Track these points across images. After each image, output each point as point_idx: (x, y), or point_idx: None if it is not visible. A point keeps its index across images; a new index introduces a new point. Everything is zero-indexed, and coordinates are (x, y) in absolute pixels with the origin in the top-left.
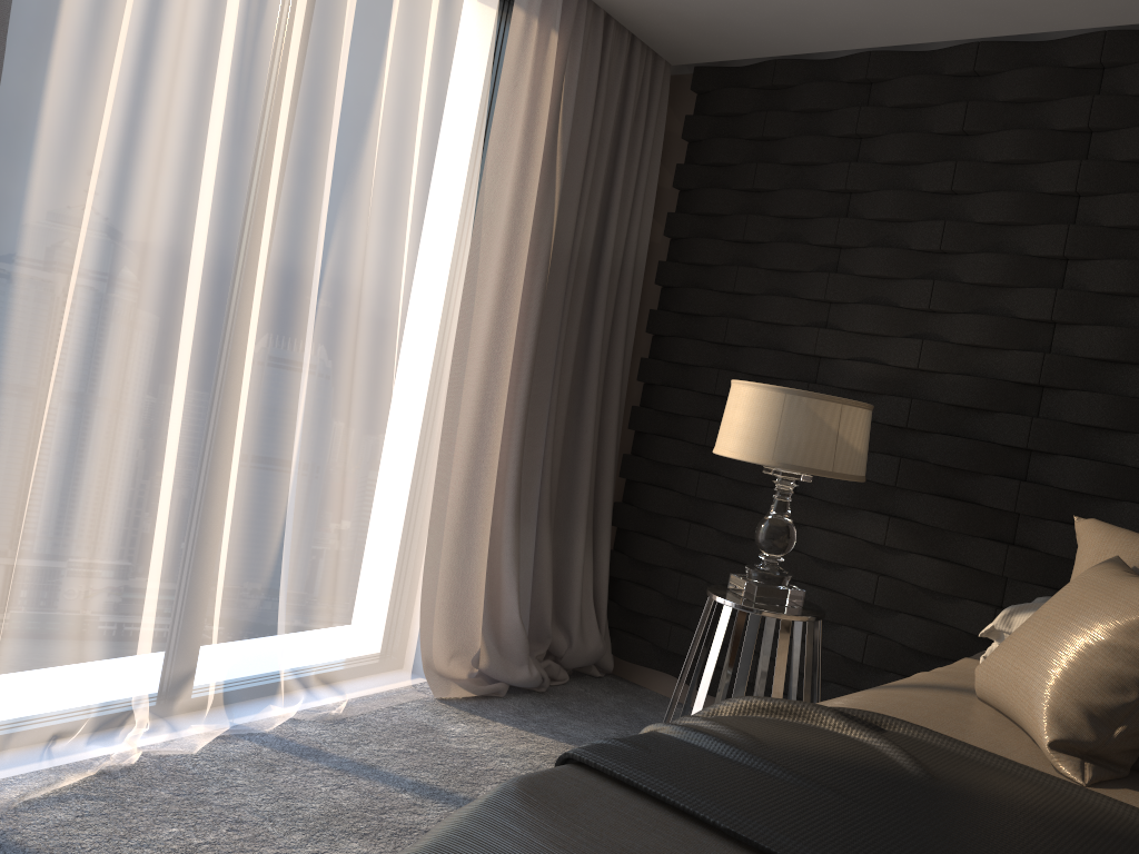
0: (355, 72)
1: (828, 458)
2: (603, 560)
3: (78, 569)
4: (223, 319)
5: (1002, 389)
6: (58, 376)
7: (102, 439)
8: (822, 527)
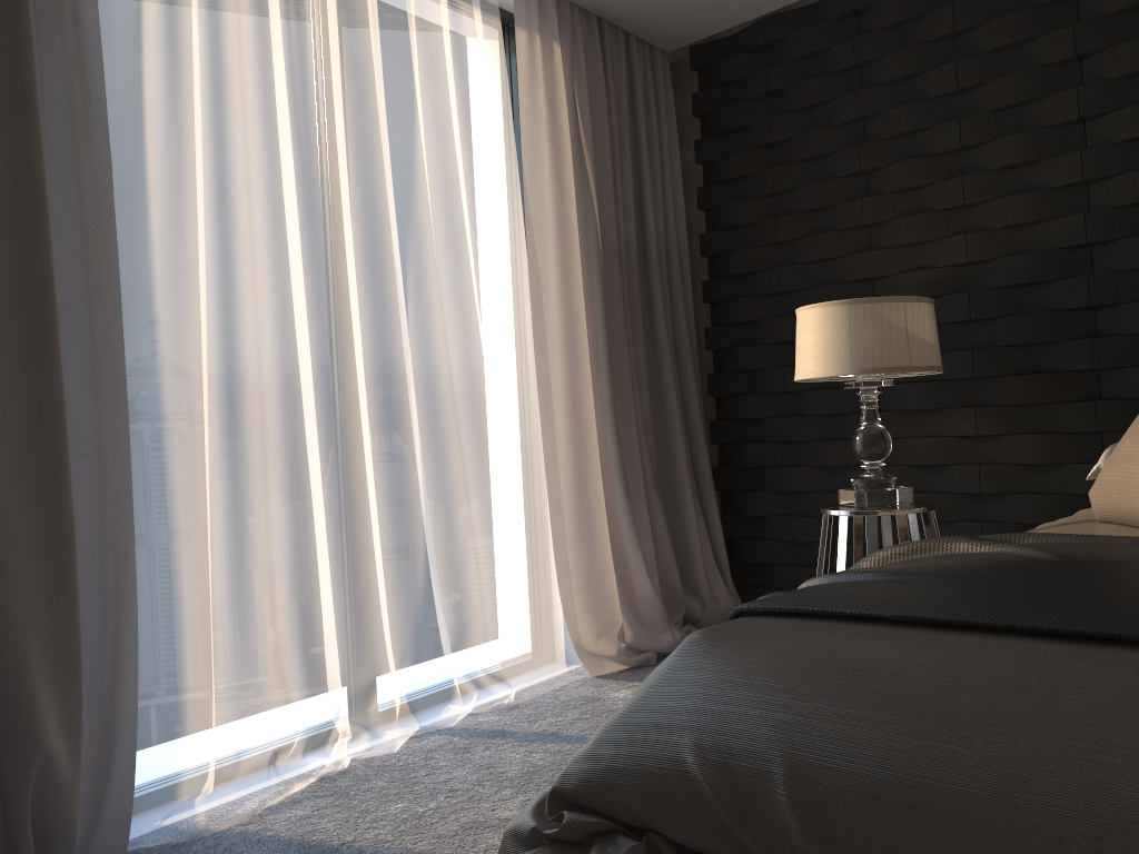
0: (393, 116)
1: (903, 355)
2: (715, 524)
3: (263, 598)
4: (332, 356)
5: (1053, 258)
6: (209, 430)
7: (258, 478)
8: (914, 436)
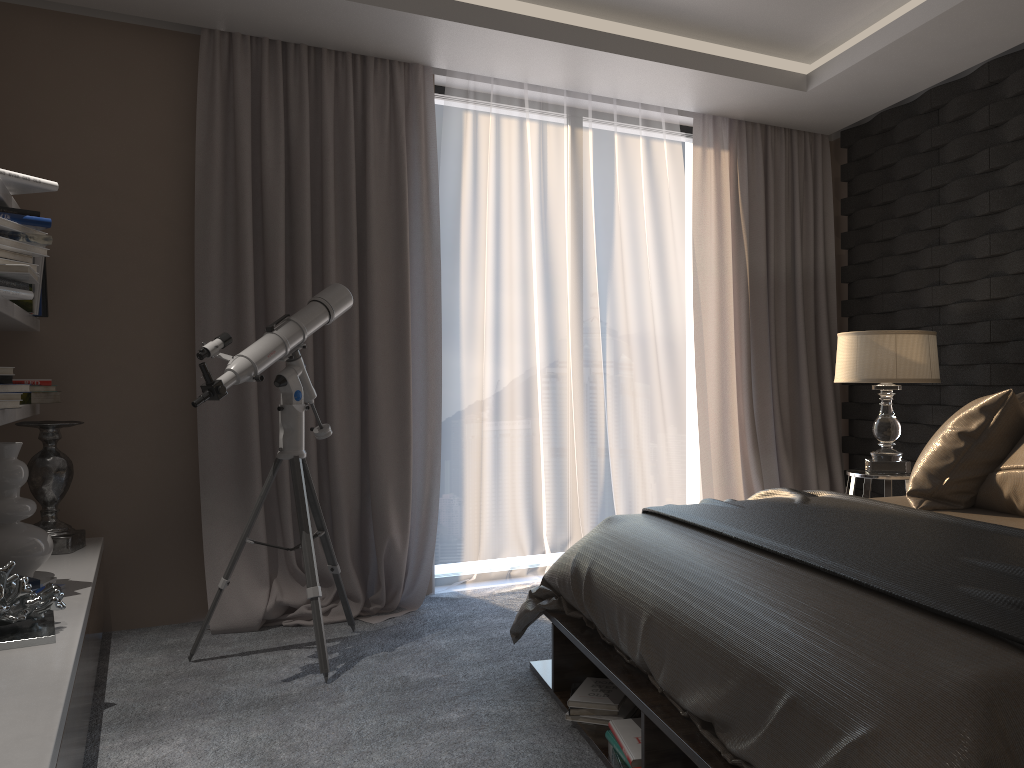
0: (602, 217)
1: (891, 370)
2: (837, 476)
3: (507, 485)
4: (553, 358)
5: None
6: (486, 397)
7: (507, 423)
8: None
